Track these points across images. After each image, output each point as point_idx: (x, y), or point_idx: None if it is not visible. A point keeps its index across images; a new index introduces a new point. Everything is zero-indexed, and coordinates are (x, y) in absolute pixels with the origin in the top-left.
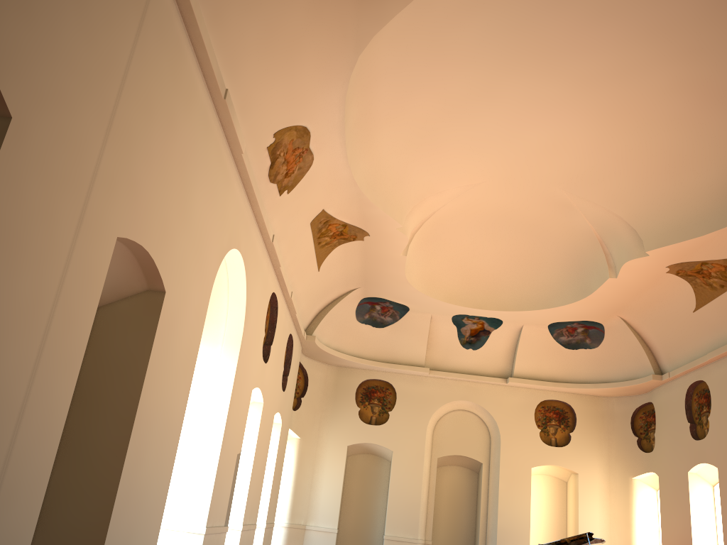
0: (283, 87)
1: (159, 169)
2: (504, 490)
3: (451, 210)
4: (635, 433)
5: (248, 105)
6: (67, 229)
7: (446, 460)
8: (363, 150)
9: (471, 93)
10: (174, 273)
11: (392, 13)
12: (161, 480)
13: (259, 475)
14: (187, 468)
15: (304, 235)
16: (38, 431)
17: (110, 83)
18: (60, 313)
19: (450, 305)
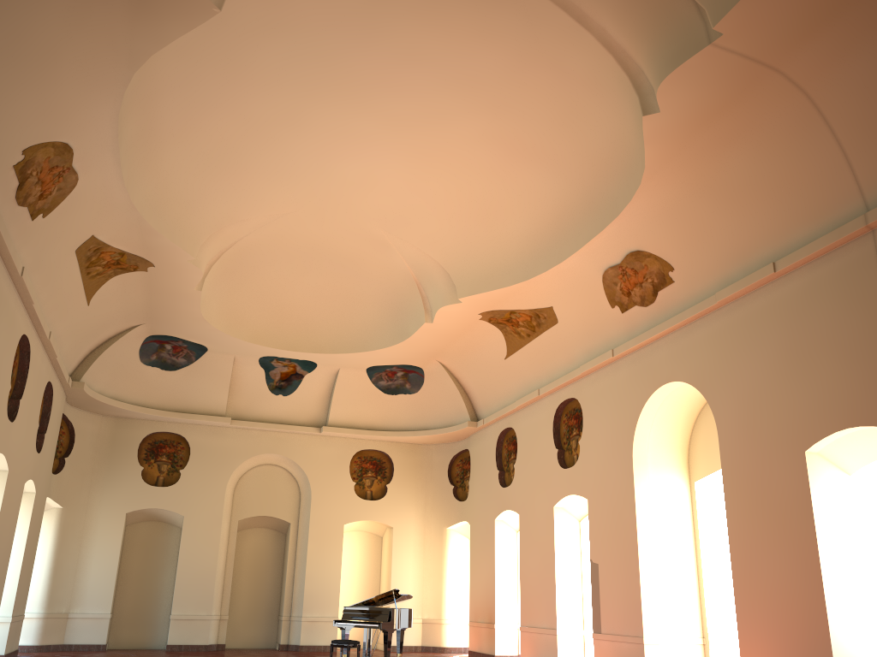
0: (35, 99)
1: None
2: (313, 551)
3: (256, 240)
4: (452, 481)
5: None
6: None
7: (249, 522)
8: (145, 170)
9: (275, 117)
10: None
11: (174, 36)
12: None
13: (2, 559)
14: None
15: (67, 264)
16: None
17: None
18: None
19: (256, 346)
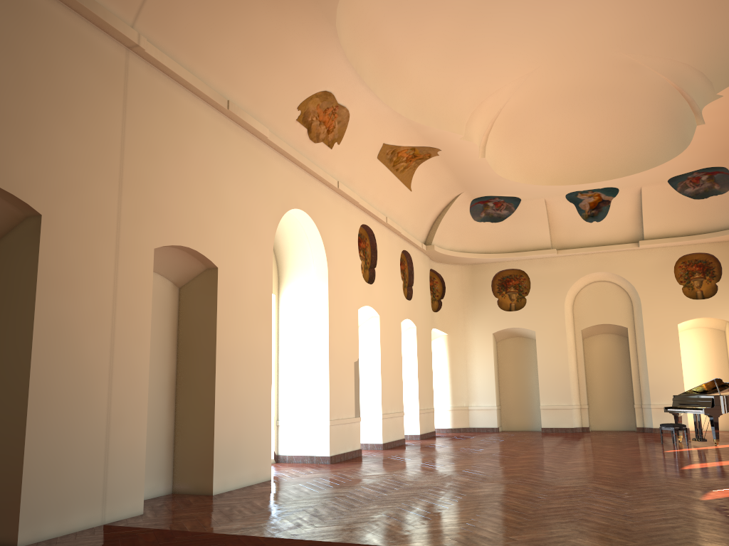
0: (285, 72)
1: (179, 188)
2: (651, 349)
3: (518, 102)
4: None
5: (260, 98)
6: (107, 260)
7: (591, 330)
8: (397, 84)
9: (478, 0)
10: (222, 252)
11: None
12: (260, 394)
13: (394, 374)
14: (308, 379)
15: (376, 169)
16: (128, 381)
17: (111, 155)
18: (121, 310)
19: (556, 187)
